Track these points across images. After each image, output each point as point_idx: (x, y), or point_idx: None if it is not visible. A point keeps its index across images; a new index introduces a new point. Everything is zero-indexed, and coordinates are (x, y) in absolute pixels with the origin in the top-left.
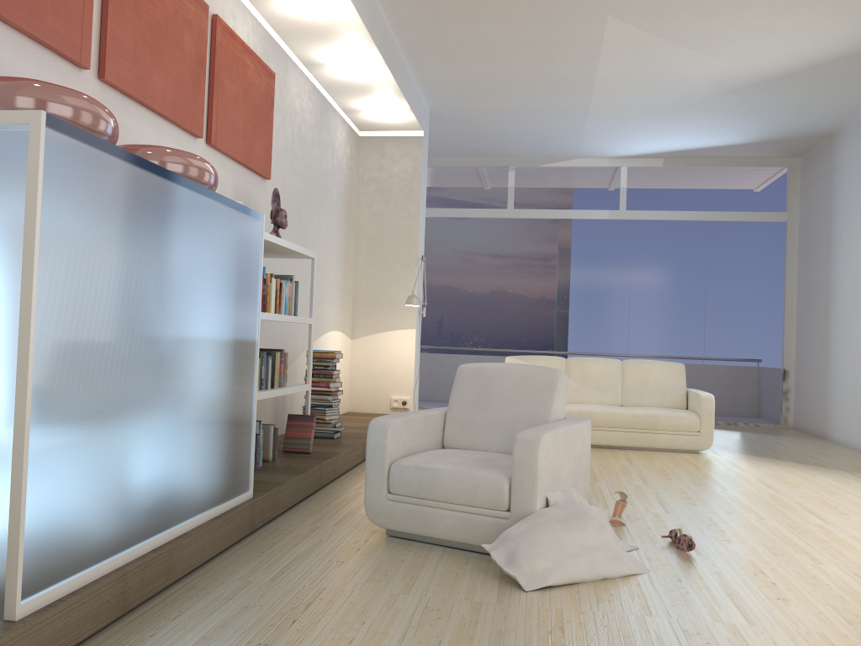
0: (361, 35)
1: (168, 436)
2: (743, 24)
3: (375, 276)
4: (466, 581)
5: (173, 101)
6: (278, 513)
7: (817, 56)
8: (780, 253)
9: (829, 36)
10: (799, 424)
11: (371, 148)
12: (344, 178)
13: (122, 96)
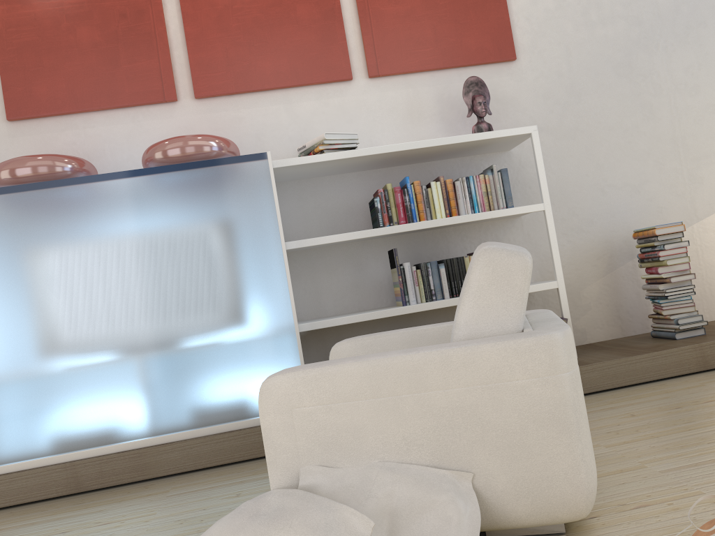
0: None
1: (128, 367)
2: None
3: None
4: None
5: (293, 69)
6: None
7: None
8: None
9: None
10: None
11: None
12: None
13: (229, 97)
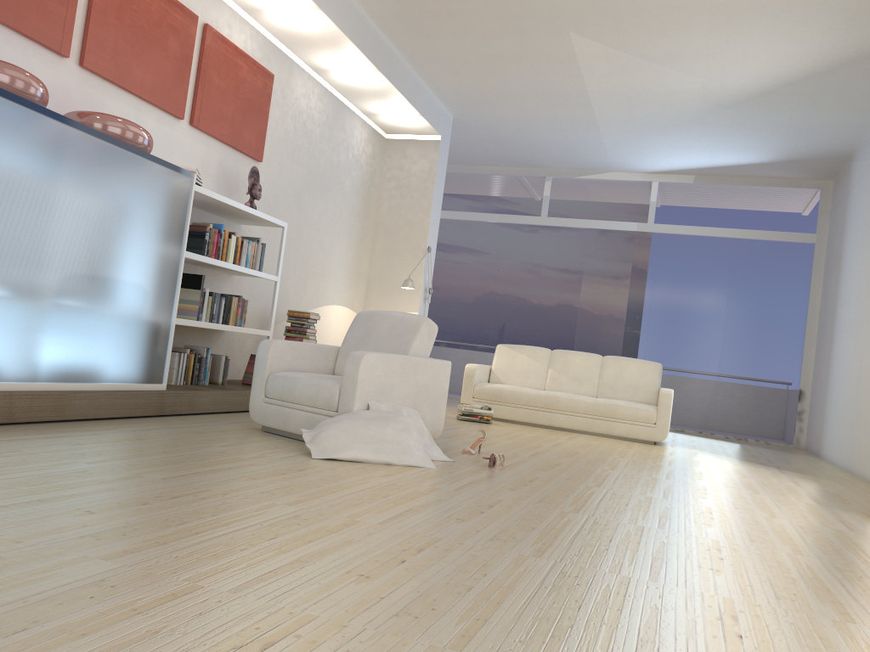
0: (347, 45)
1: (69, 314)
2: (697, 42)
3: (387, 263)
4: (276, 450)
5: (153, 88)
6: (196, 412)
7: (786, 74)
8: (806, 274)
9: (785, 54)
10: (808, 445)
11: (394, 149)
12: (362, 173)
13: (102, 80)
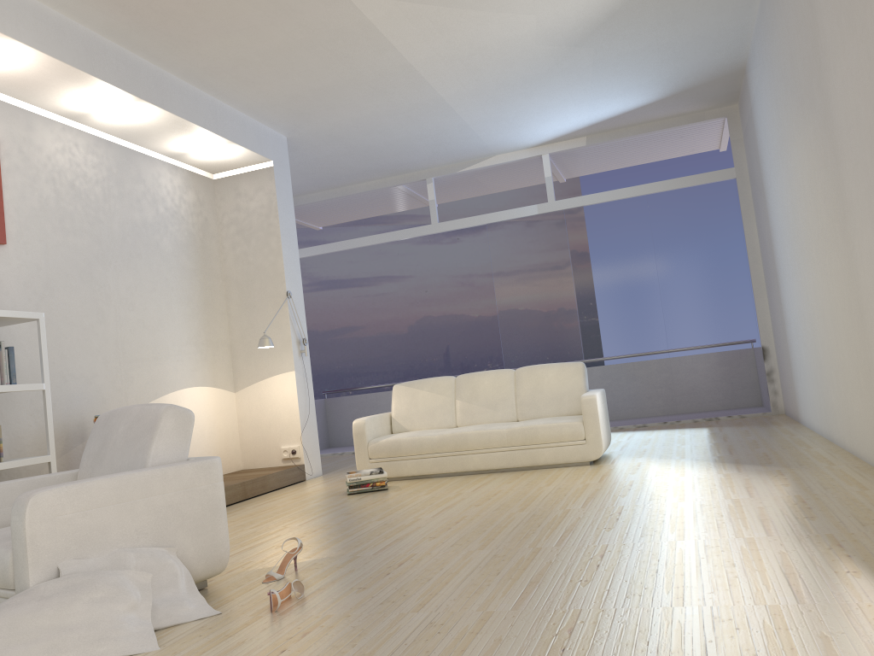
0: (79, 75)
1: None
2: None
3: (248, 321)
4: None
5: None
6: None
7: None
8: (735, 215)
9: None
10: (786, 408)
11: (226, 189)
12: (186, 226)
13: None
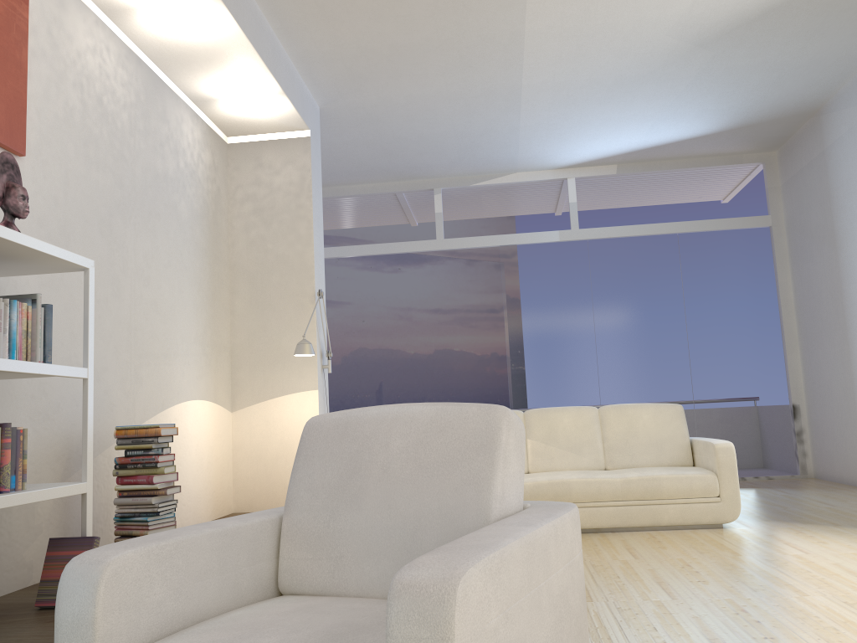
0: None
1: None
2: None
3: (259, 323)
4: None
5: None
6: None
7: None
8: (769, 264)
9: None
10: (823, 472)
11: (243, 157)
12: (202, 192)
13: None
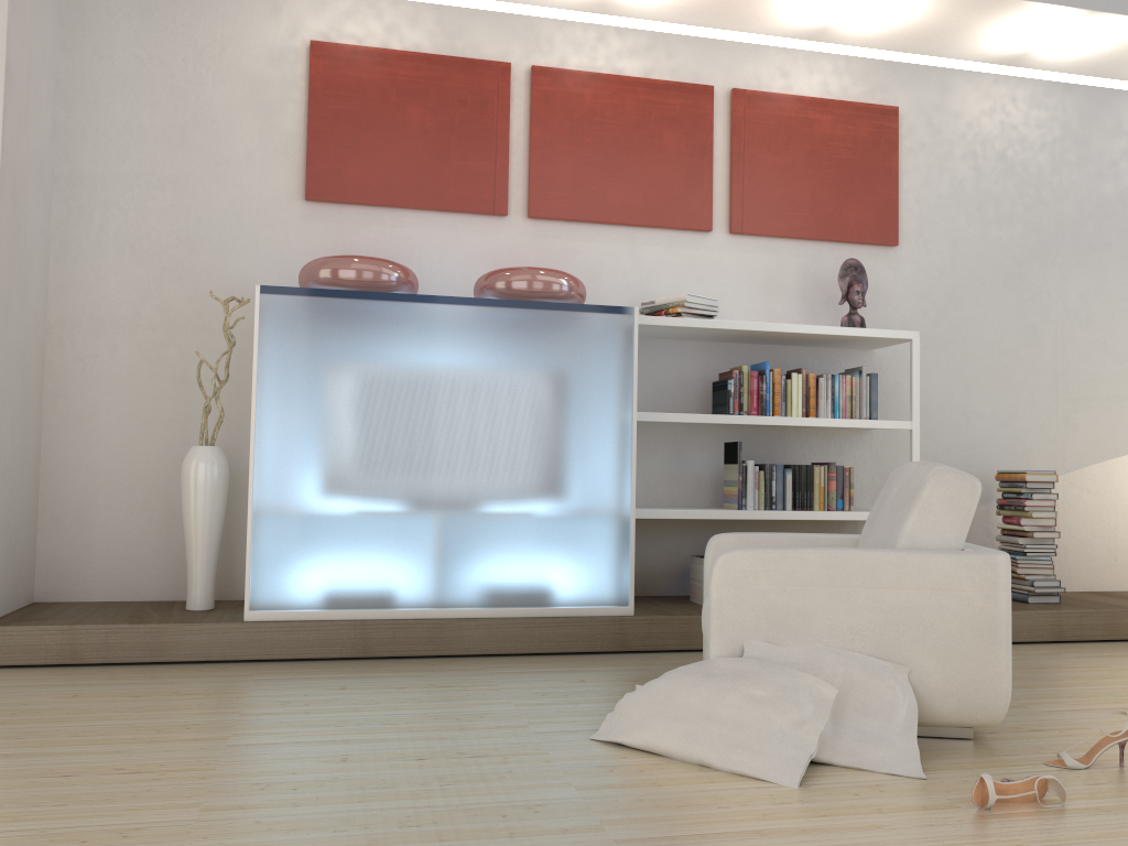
0: (990, 3)
1: (441, 523)
2: None
3: None
4: (589, 718)
5: (646, 206)
6: (699, 647)
7: None
8: None
9: None
10: None
11: None
12: None
13: (566, 223)
